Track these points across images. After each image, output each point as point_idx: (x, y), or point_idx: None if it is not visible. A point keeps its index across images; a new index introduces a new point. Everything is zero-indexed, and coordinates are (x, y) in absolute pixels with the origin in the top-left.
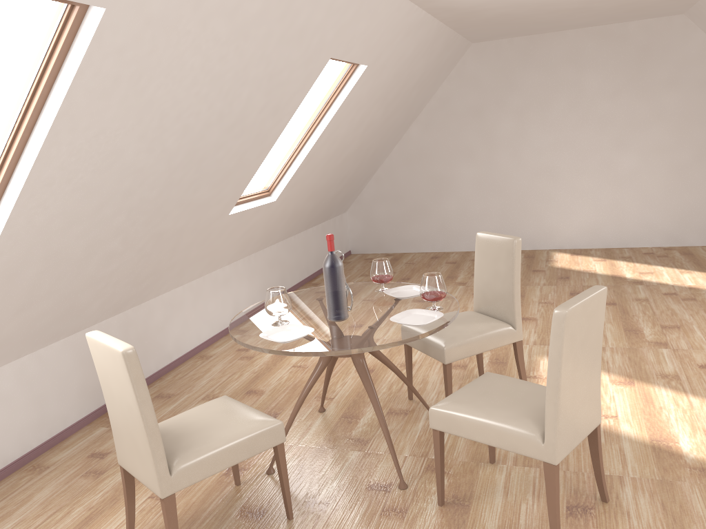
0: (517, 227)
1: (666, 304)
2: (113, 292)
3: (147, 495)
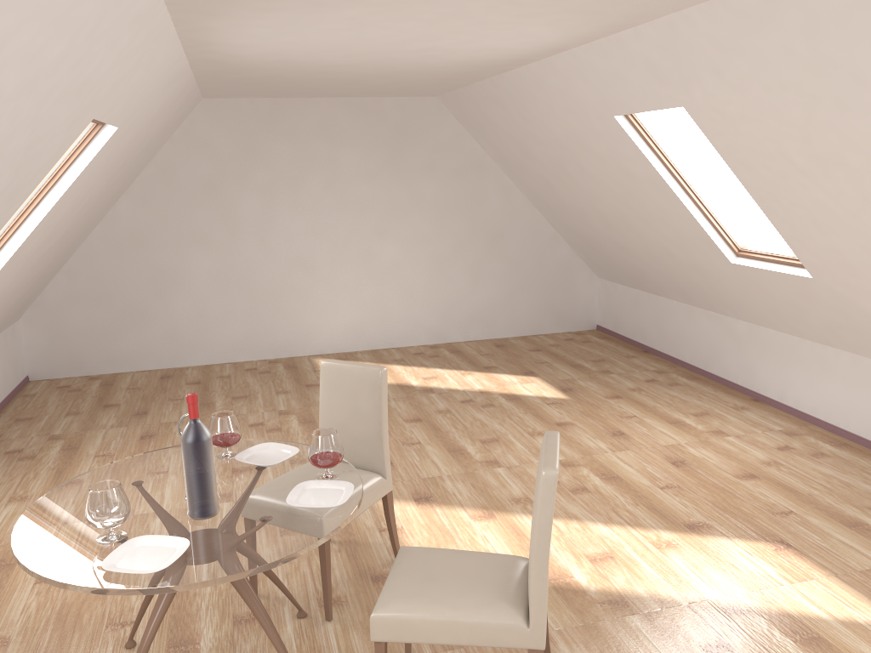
0: (269, 331)
1: (470, 414)
2: None
3: None
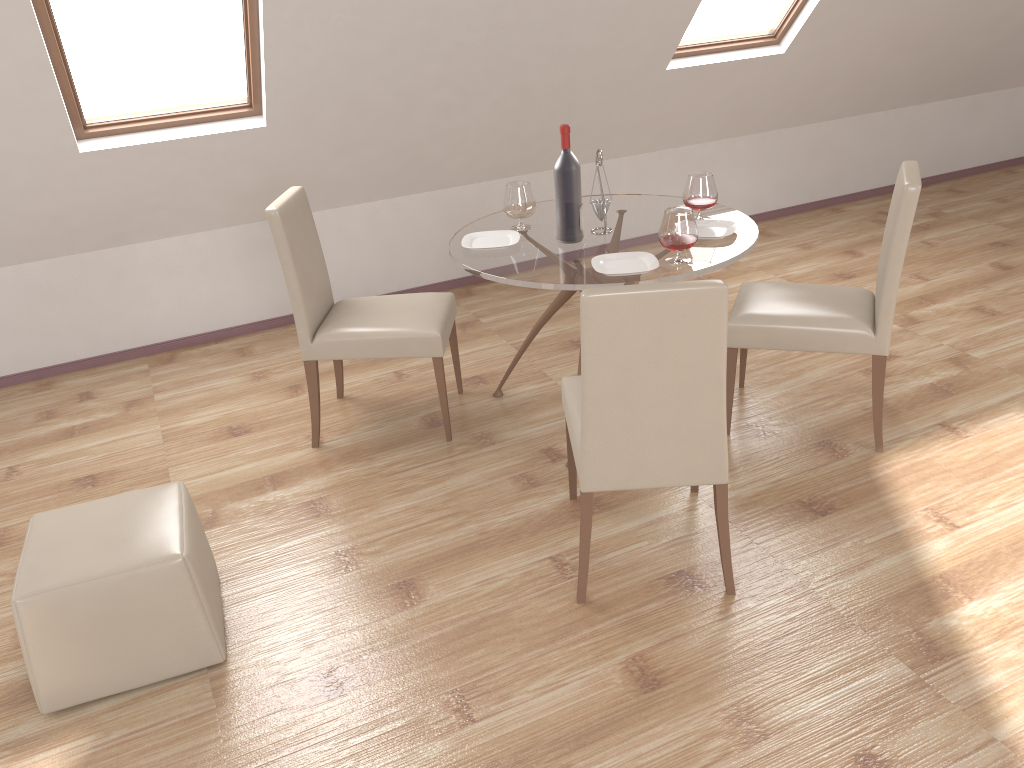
0: None
1: None
2: (479, 150)
3: (396, 370)
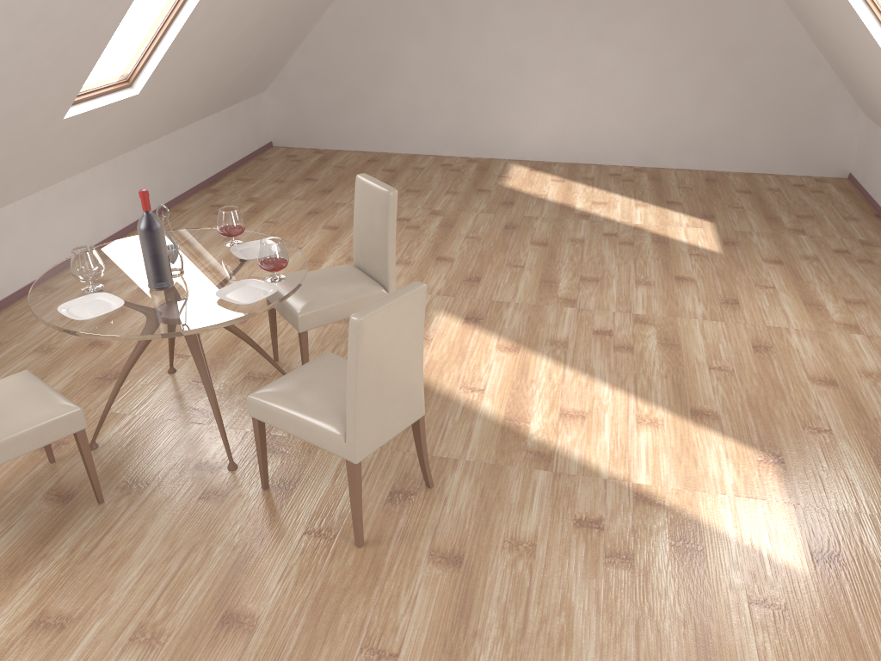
0: (474, 129)
1: (599, 249)
2: None
3: None
